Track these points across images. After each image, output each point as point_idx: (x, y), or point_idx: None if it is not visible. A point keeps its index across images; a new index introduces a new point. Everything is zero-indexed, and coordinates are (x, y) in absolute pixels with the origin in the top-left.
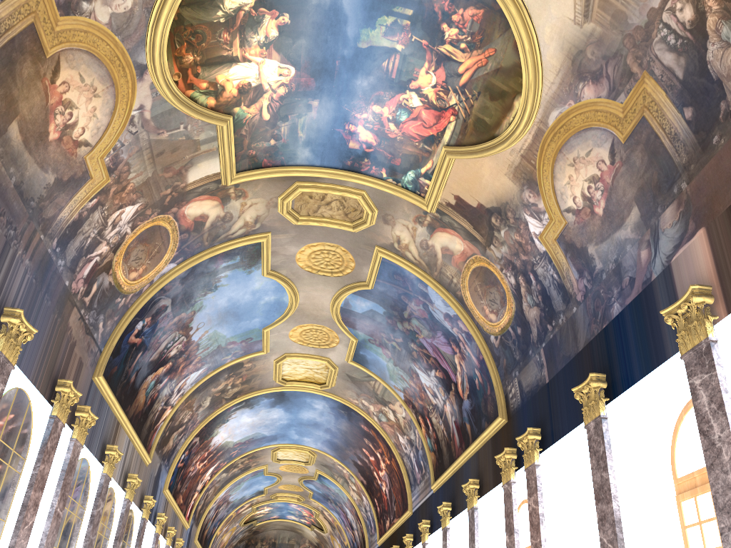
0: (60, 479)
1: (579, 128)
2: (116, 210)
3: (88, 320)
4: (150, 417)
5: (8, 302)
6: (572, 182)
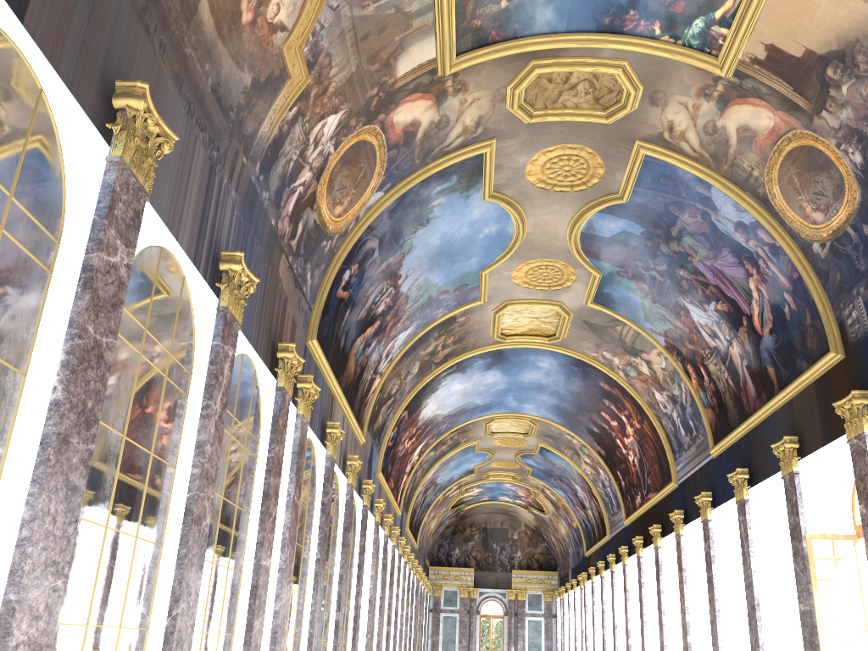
0: (292, 462)
1: None
2: (317, 121)
3: (296, 269)
4: (360, 389)
5: (221, 247)
6: None
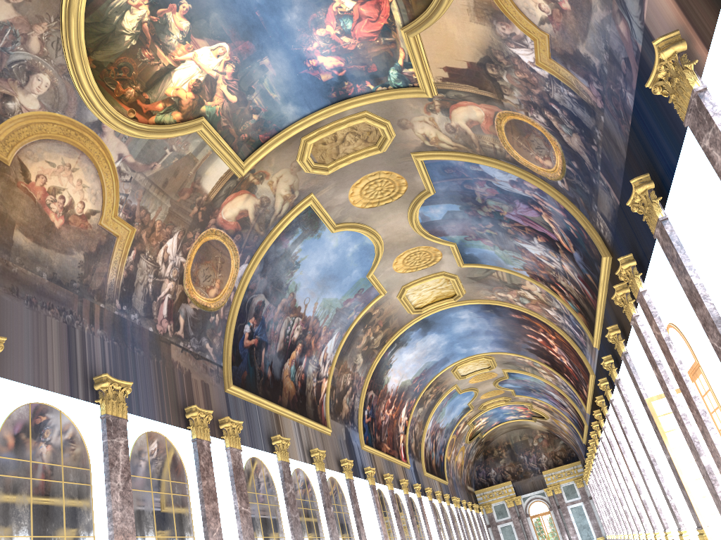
0: (232, 484)
1: None
2: (158, 249)
3: (192, 347)
4: (309, 396)
5: (98, 371)
6: None
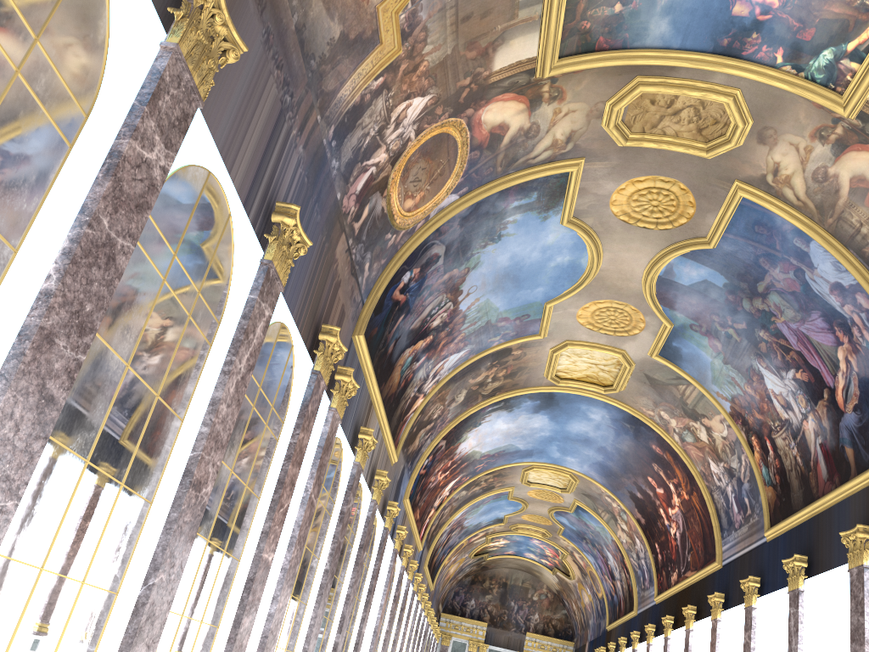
0: (316, 457)
1: None
2: (402, 100)
3: (355, 255)
4: (401, 404)
5: (277, 200)
6: None
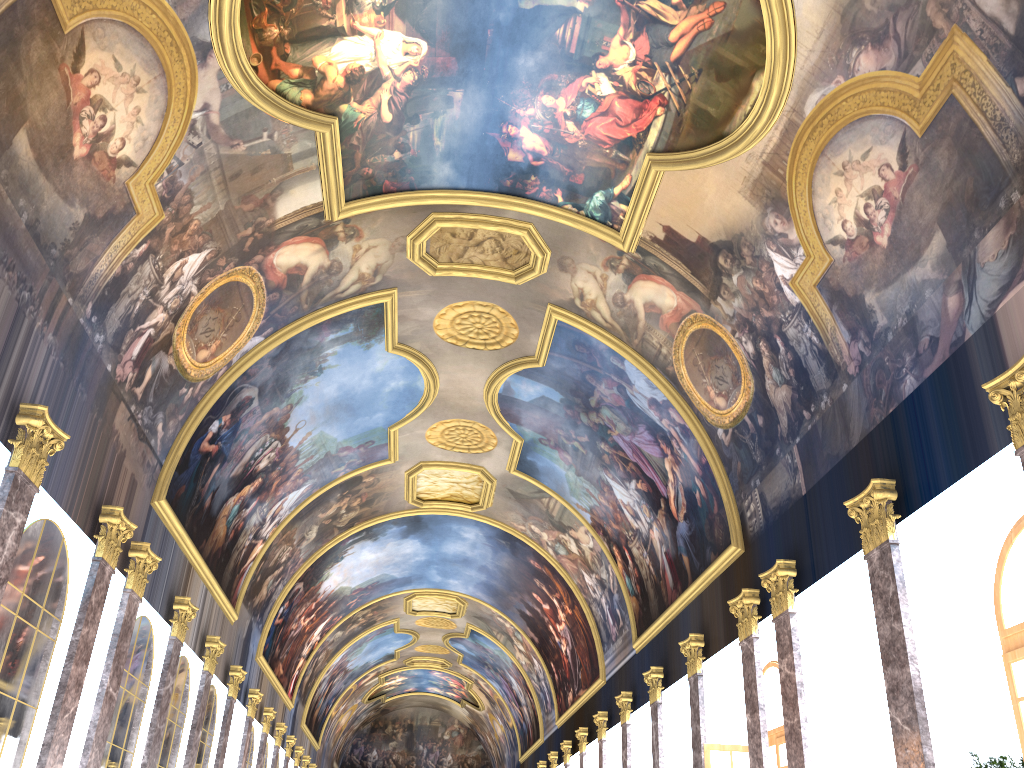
0: (111, 646)
1: (851, 118)
2: (174, 260)
3: (142, 420)
4: (234, 556)
5: (25, 397)
6: (841, 199)
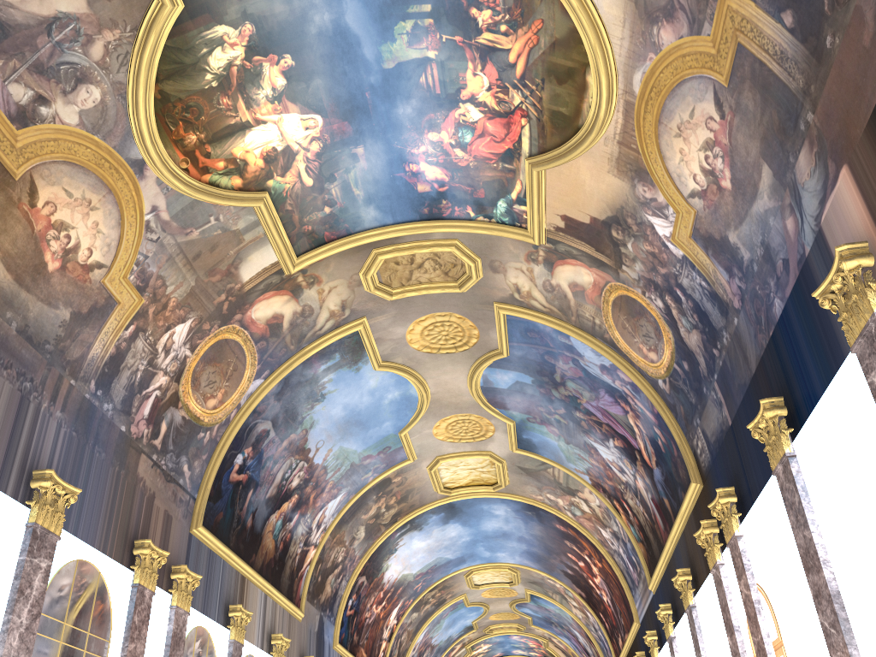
0: (165, 656)
1: (671, 86)
2: (163, 332)
3: (166, 465)
4: (288, 563)
5: (41, 465)
6: (686, 157)
